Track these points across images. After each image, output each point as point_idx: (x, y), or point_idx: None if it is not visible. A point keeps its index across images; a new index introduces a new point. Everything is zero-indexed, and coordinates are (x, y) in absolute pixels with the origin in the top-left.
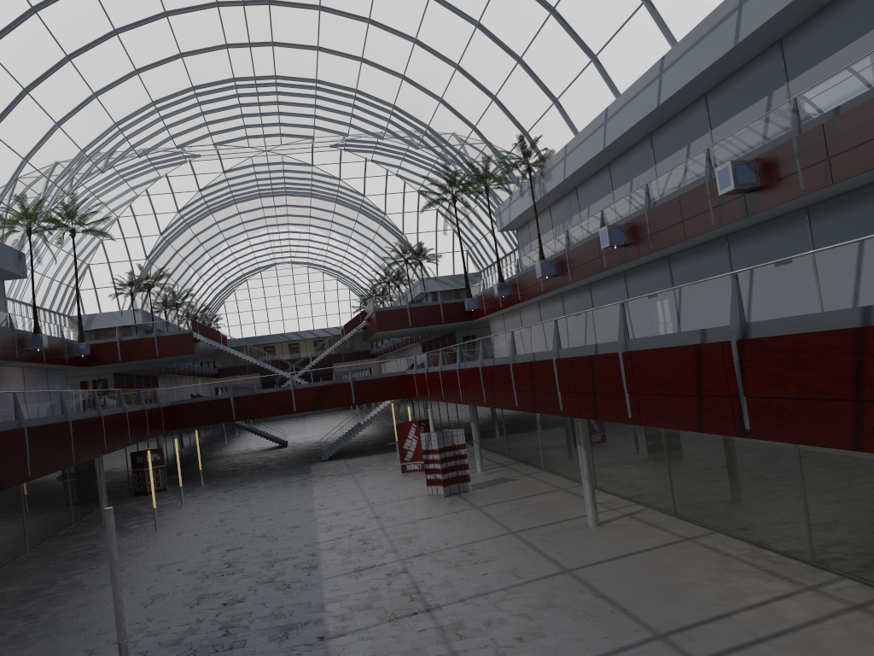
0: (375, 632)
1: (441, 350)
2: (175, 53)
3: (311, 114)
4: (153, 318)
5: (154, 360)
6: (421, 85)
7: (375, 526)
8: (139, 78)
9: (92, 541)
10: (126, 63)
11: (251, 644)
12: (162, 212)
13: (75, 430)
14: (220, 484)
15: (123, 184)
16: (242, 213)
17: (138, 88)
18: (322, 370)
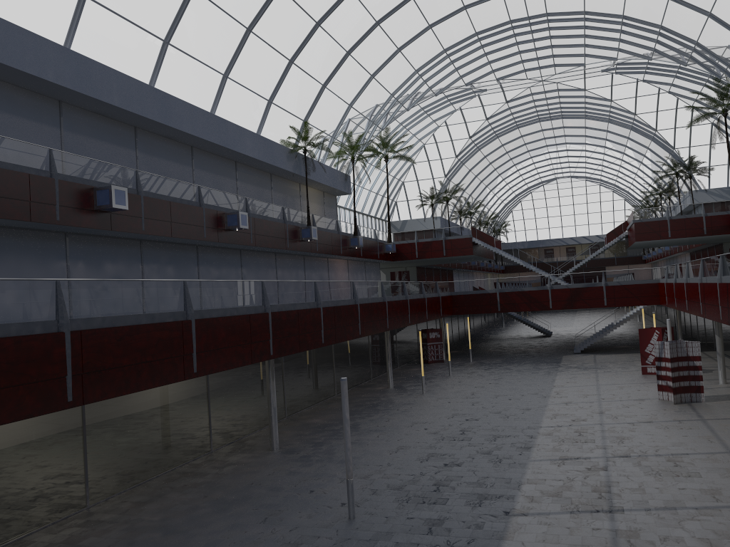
0: (553, 519)
1: (687, 263)
2: (459, 6)
3: (580, 43)
4: (449, 224)
5: (442, 258)
6: (687, 3)
7: (596, 421)
8: (432, 31)
9: (377, 395)
10: (421, 21)
11: (450, 503)
12: (457, 138)
13: (362, 311)
14: (484, 363)
15: (427, 118)
16: (524, 136)
17: (432, 40)
18: (577, 274)
